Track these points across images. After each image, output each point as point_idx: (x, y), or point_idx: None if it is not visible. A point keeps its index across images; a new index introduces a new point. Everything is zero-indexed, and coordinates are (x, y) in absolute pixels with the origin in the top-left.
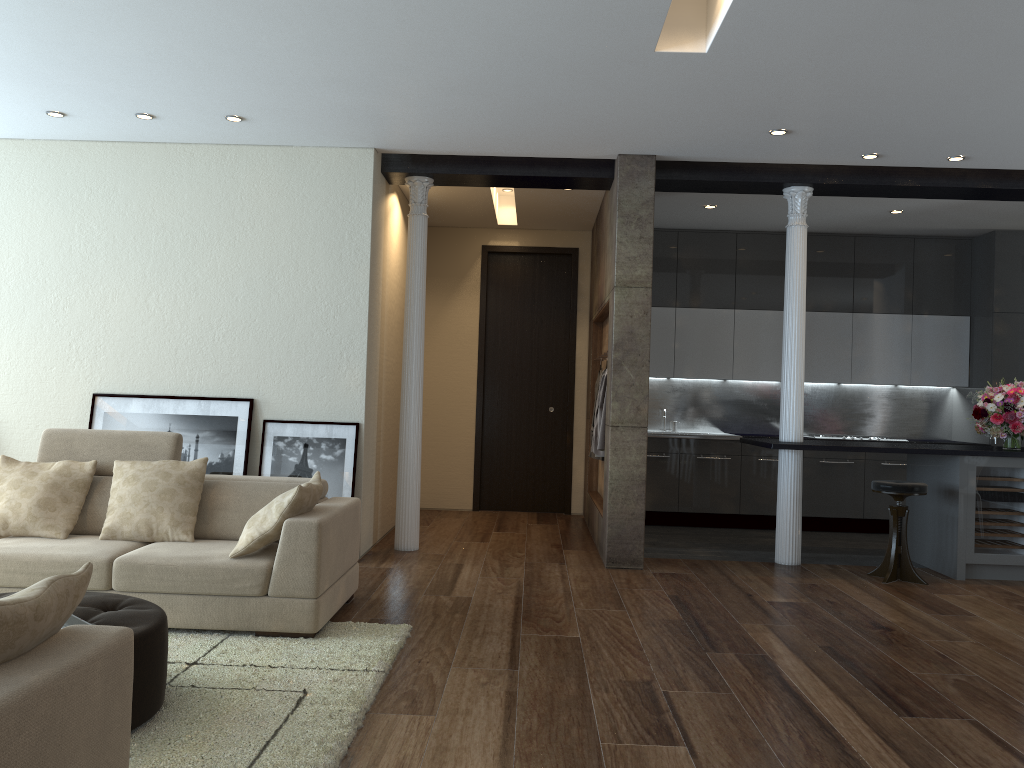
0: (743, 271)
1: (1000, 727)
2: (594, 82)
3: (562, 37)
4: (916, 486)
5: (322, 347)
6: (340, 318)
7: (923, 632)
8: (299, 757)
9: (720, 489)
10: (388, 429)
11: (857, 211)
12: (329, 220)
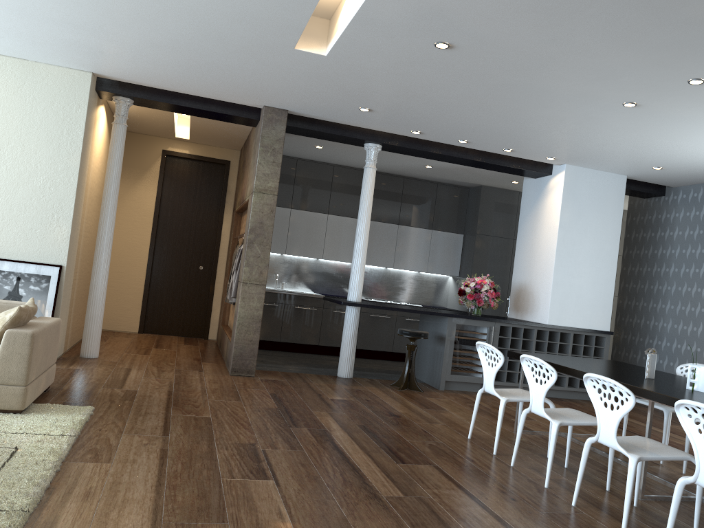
0: (336, 190)
1: (449, 469)
2: (254, 59)
3: (236, 28)
4: (422, 333)
5: (38, 209)
6: (54, 189)
7: (417, 418)
8: (15, 488)
9: (308, 328)
10: (82, 271)
11: (406, 163)
12: (52, 118)
